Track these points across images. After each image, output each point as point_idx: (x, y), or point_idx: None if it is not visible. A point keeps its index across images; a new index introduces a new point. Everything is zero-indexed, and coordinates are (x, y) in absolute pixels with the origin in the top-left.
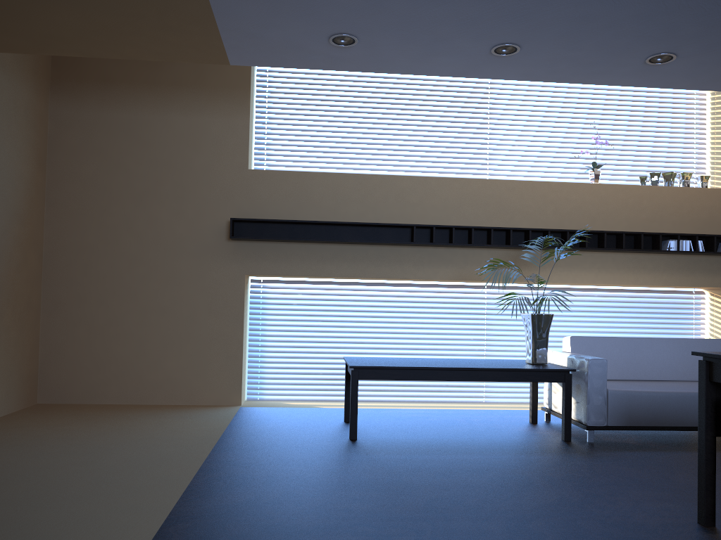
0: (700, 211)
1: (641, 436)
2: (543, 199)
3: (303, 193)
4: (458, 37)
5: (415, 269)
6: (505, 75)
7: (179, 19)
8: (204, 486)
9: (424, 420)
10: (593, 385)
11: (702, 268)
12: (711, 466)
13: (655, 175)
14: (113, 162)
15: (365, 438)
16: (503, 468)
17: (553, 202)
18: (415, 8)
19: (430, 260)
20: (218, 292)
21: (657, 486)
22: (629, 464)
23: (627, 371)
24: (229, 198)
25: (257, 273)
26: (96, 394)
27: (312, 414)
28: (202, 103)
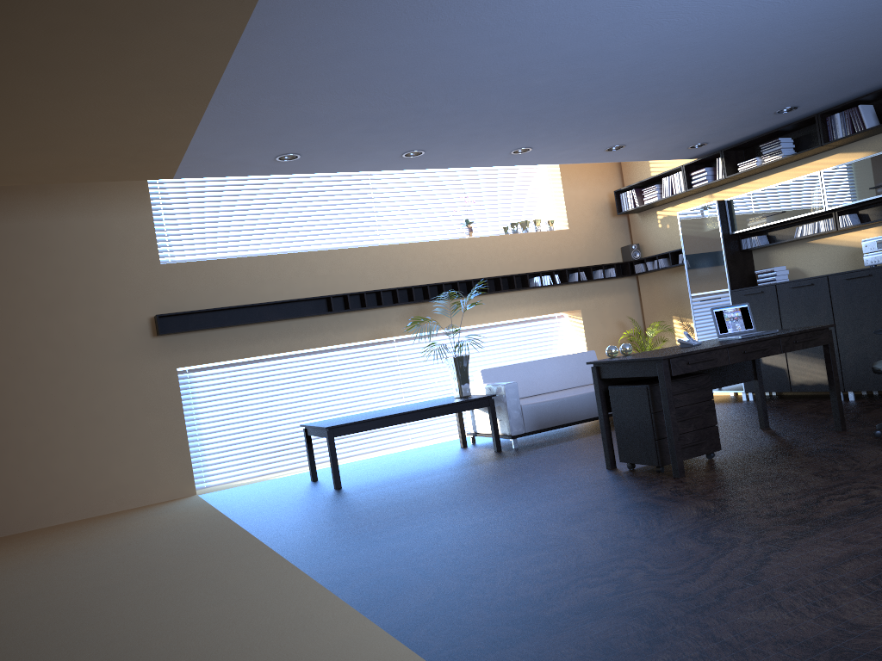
0: (551, 250)
1: (547, 436)
2: (432, 256)
3: (219, 279)
4: (380, 149)
5: (336, 335)
6: (407, 167)
7: (152, 154)
8: (270, 535)
9: (377, 465)
10: (511, 404)
11: (560, 297)
12: (608, 431)
13: (515, 224)
14: (13, 274)
15: (347, 485)
16: (471, 475)
17: (440, 258)
18: (355, 137)
19: (347, 325)
20: (153, 390)
21: (575, 459)
22: (550, 453)
23: (526, 390)
24: (147, 295)
25: (188, 364)
26: (40, 518)
27: (275, 484)
28: (100, 202)
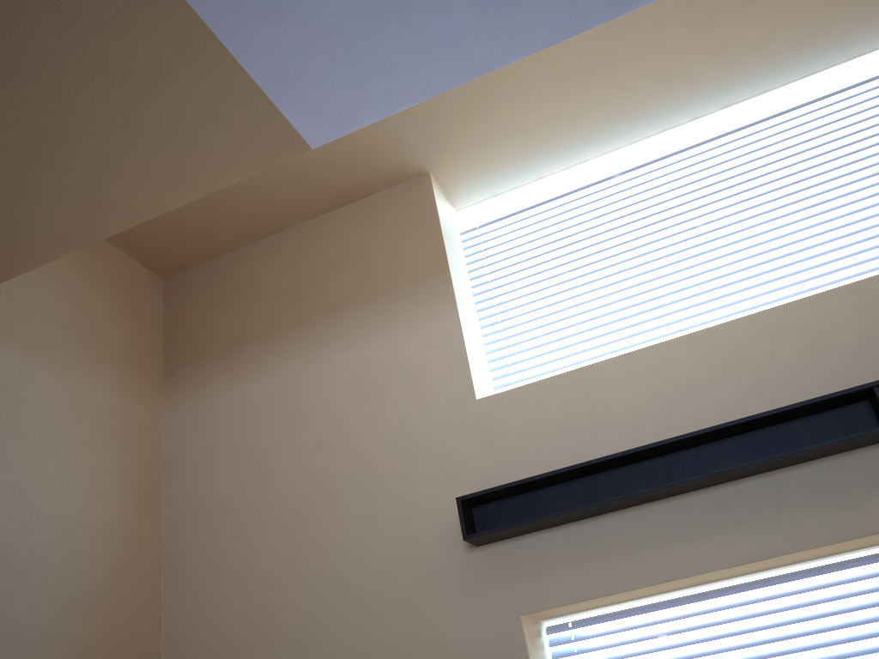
0: None
1: None
2: None
3: (592, 407)
4: None
5: None
6: None
7: (113, 27)
8: None
9: None
10: None
11: None
12: None
13: None
14: (255, 465)
15: None
16: None
17: None
18: None
19: None
20: None
21: None
22: None
23: None
24: (455, 465)
25: (545, 606)
26: None
27: None
28: (377, 319)
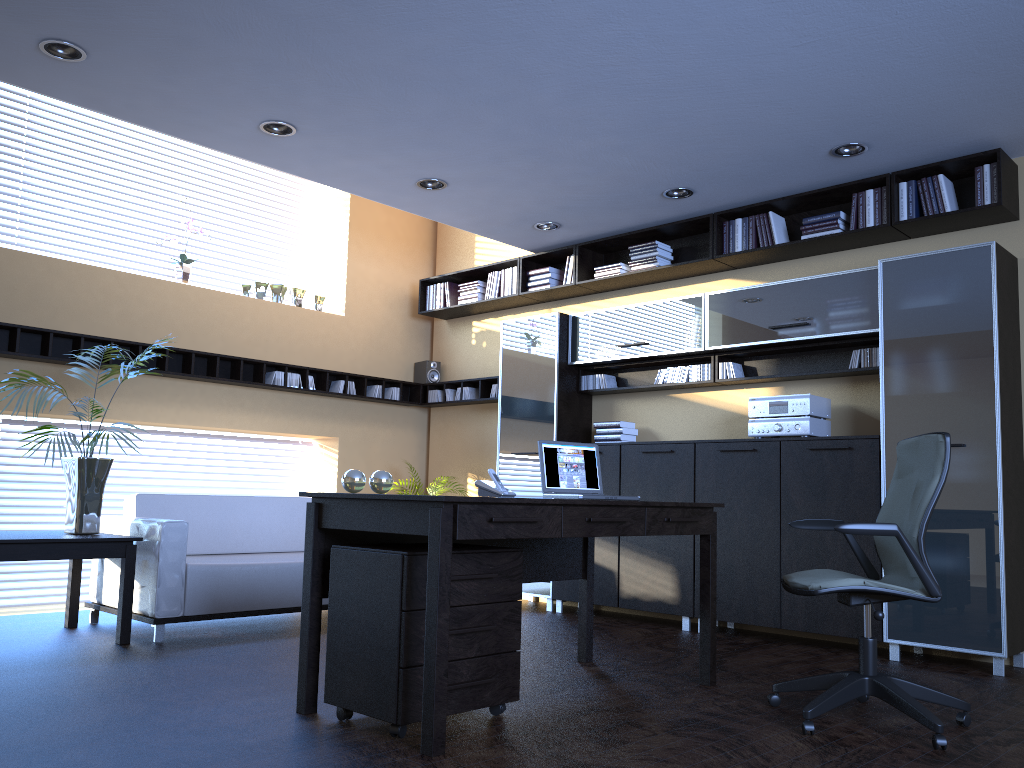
0: (312, 339)
1: (228, 628)
2: (107, 294)
3: None
4: None
5: None
6: (59, 91)
7: None
8: None
9: None
10: (168, 559)
11: (312, 412)
12: (316, 636)
13: (263, 286)
14: None
15: None
16: (20, 690)
17: (121, 301)
18: None
19: None
20: None
21: (249, 680)
22: (212, 661)
23: (214, 542)
24: None
25: None
26: None
27: None
28: None
